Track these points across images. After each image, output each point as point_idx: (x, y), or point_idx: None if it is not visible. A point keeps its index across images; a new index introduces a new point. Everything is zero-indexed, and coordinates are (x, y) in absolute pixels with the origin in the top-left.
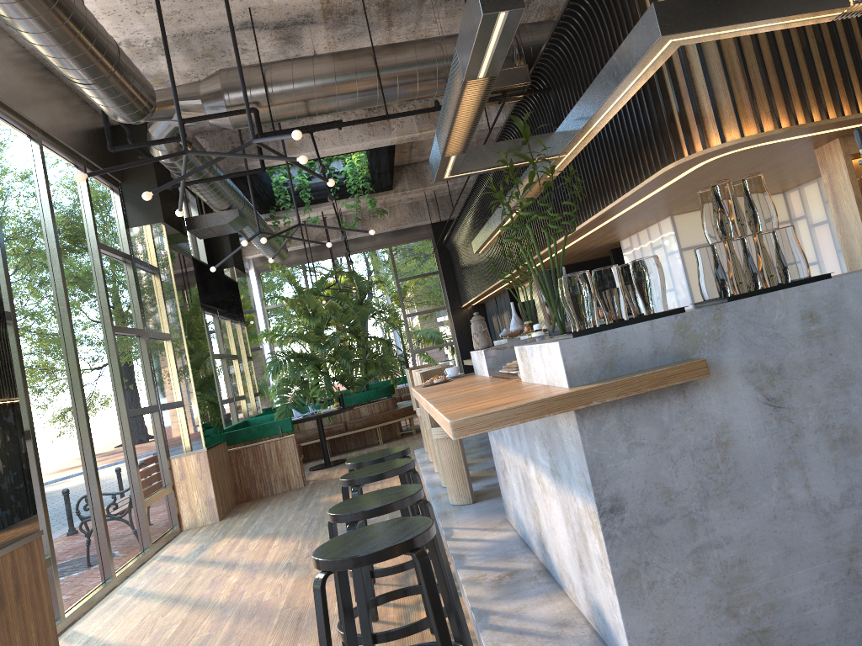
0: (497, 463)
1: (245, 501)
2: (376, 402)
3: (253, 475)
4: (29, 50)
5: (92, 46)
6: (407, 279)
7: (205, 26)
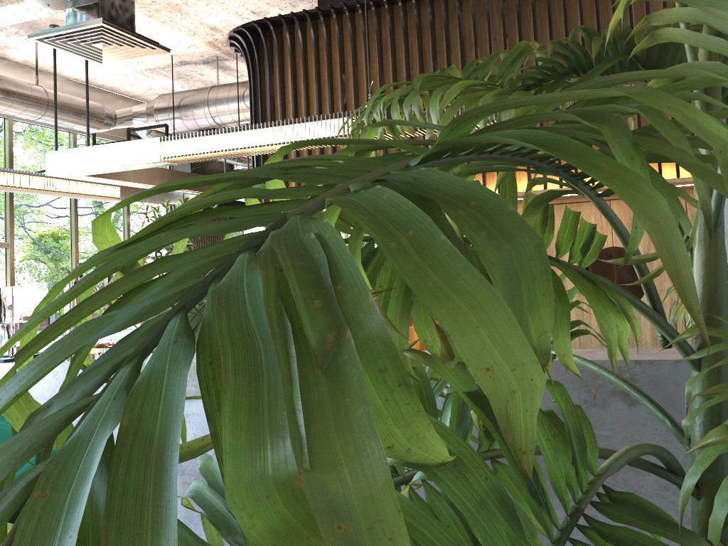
0: None
1: None
2: None
3: None
4: (73, 79)
5: (13, 104)
6: None
7: (158, 65)
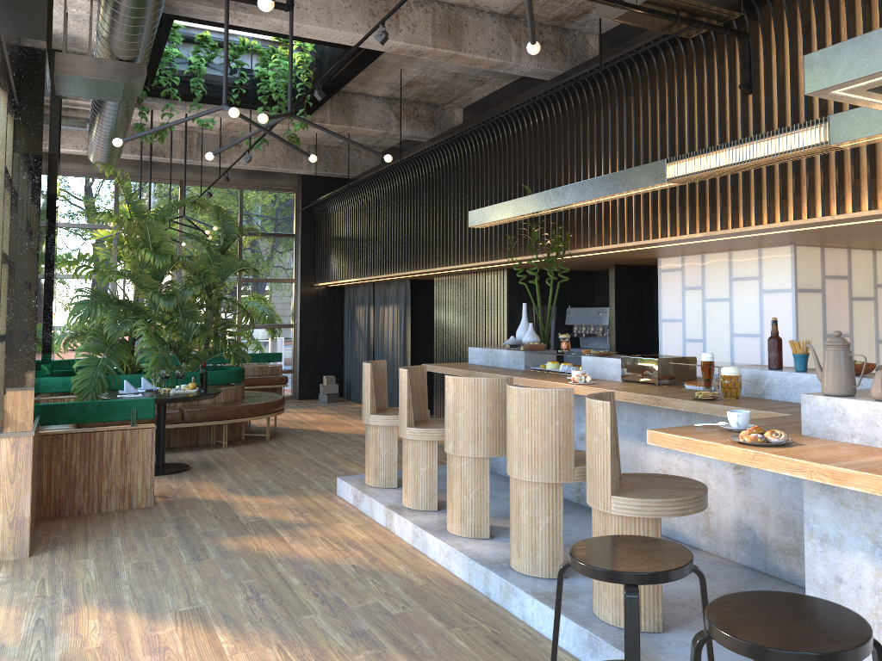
0: (835, 598)
1: (50, 518)
2: (224, 388)
3: (74, 479)
4: None
5: None
6: (254, 235)
7: None
